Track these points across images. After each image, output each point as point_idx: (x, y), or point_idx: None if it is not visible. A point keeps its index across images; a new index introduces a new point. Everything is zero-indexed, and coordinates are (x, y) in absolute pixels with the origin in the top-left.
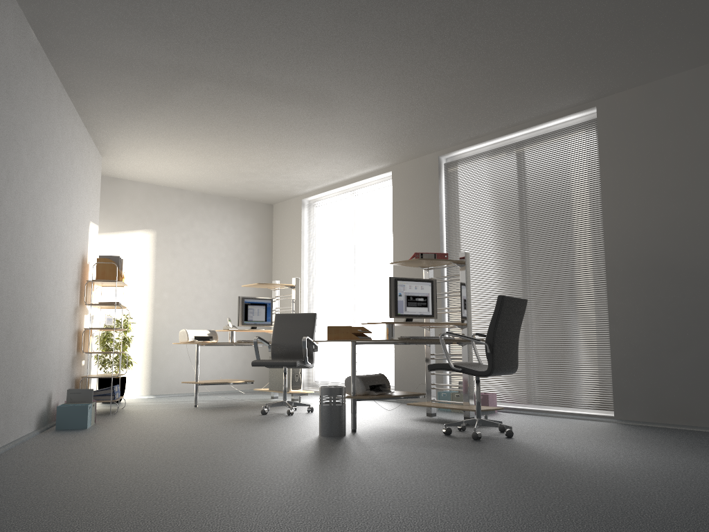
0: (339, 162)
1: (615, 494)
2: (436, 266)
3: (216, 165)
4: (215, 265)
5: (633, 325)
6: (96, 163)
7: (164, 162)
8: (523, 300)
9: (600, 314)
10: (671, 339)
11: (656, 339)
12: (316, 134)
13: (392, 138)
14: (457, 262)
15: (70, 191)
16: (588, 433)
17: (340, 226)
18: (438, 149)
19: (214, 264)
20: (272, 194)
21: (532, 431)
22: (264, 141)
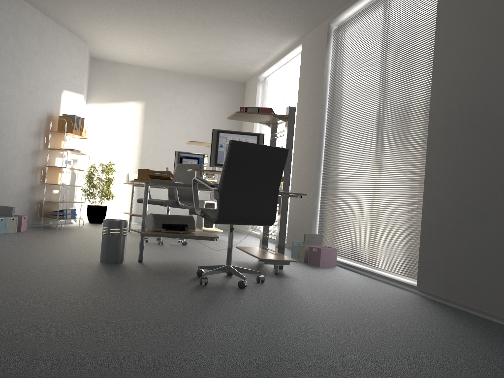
0: (254, 37)
1: (40, 372)
2: (274, 122)
3: (167, 47)
4: (192, 130)
5: (443, 188)
6: (75, 47)
7: (130, 46)
8: (277, 149)
9: (423, 175)
10: (474, 205)
11: (461, 204)
12: (206, 7)
13: (274, 7)
14: (279, 116)
15: (15, 62)
16: (339, 298)
17: (276, 97)
18: (326, 16)
19: (191, 129)
20: (235, 73)
21: (288, 287)
22: (175, 19)
